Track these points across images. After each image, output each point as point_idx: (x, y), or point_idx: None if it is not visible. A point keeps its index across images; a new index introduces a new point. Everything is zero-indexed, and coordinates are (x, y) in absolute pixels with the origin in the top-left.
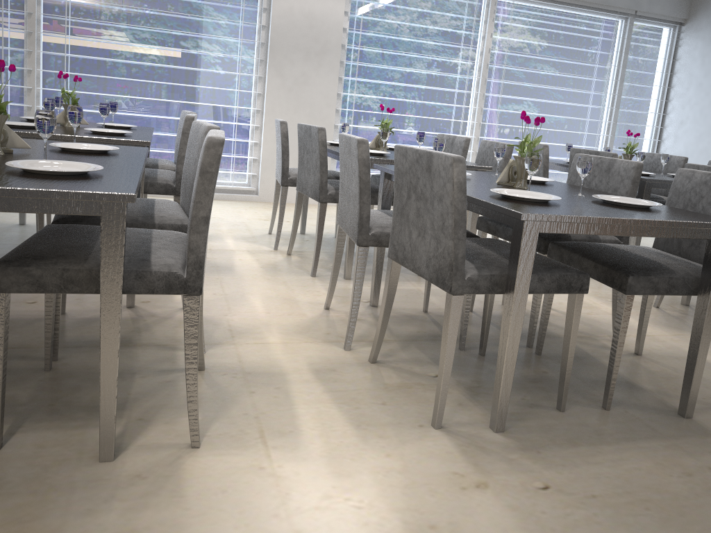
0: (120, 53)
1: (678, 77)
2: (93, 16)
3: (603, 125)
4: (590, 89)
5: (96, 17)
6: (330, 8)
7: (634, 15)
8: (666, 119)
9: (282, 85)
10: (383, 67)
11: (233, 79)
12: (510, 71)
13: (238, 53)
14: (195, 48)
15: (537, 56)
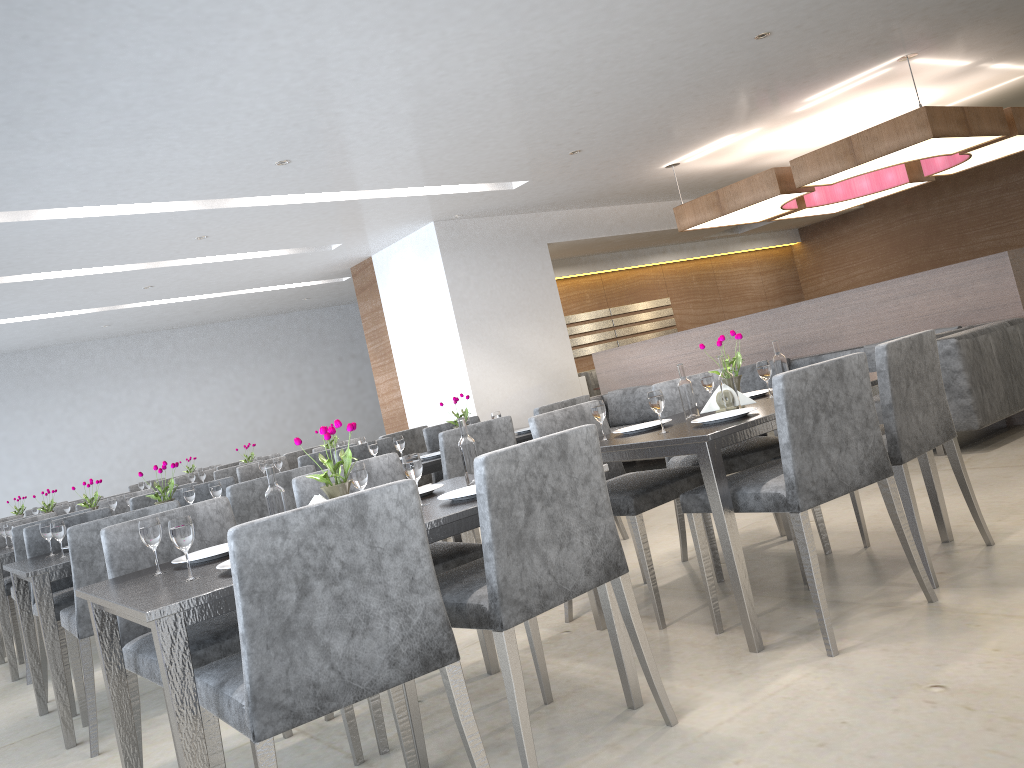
0: None
1: None
2: None
3: None
4: None
5: None
6: None
7: None
8: None
9: None
10: None
11: None
12: None
13: None
14: None
15: None
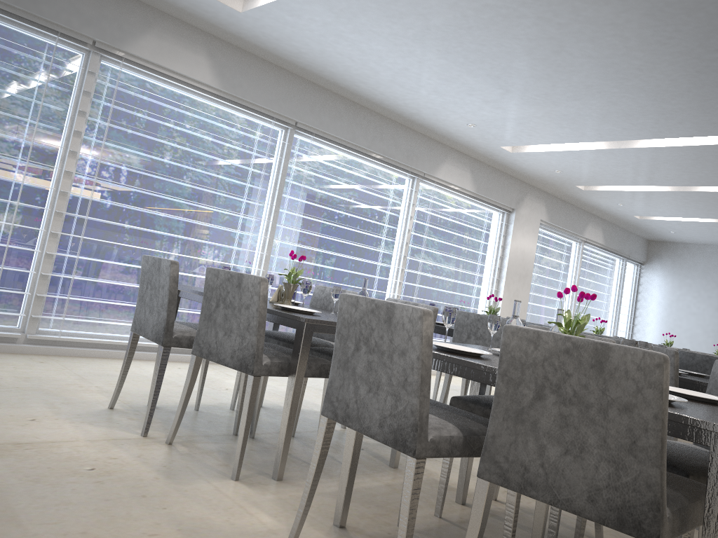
0: (435, 270)
1: (642, 295)
2: (427, 245)
3: (611, 323)
4: (608, 300)
5: (429, 245)
6: (531, 248)
7: (626, 258)
8: (635, 320)
9: (508, 296)
10: (537, 284)
11: (479, 290)
12: (582, 288)
13: (483, 272)
14: (466, 268)
15: (591, 279)
